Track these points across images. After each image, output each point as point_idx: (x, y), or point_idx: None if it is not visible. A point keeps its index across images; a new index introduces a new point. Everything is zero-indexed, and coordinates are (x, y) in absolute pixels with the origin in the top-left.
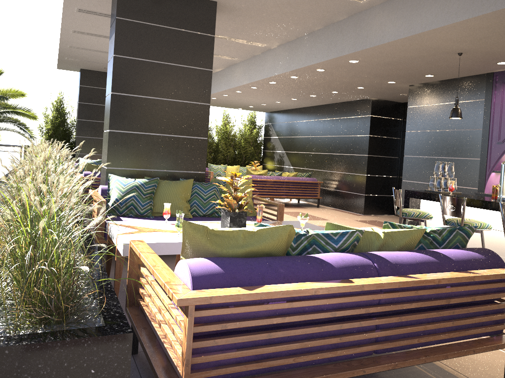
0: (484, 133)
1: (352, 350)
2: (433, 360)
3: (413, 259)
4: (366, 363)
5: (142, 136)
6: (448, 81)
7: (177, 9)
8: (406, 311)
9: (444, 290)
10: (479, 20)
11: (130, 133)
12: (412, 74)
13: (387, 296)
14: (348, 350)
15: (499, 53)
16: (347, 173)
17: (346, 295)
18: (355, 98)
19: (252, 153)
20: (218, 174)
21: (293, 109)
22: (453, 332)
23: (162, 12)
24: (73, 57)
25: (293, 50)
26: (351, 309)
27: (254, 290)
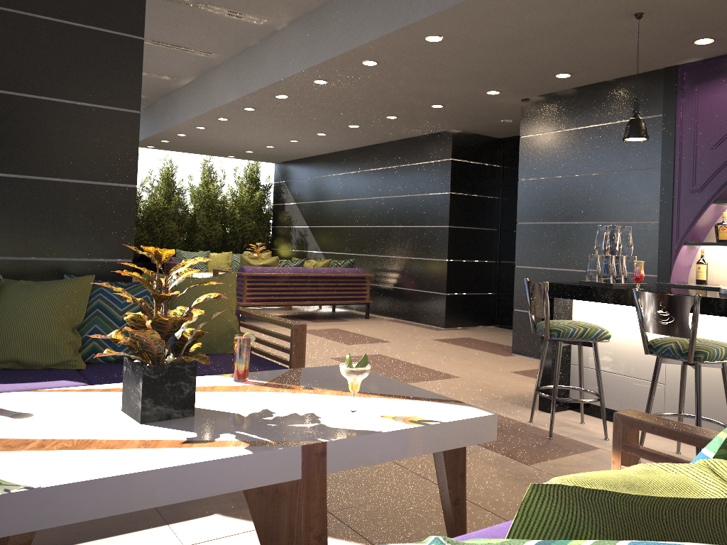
0: (664, 174)
1: None
2: None
3: None
4: None
5: None
6: (593, 88)
7: None
8: None
9: None
10: None
11: None
12: (534, 72)
13: None
14: None
15: (710, 15)
16: (414, 258)
17: None
18: (425, 131)
19: (254, 231)
20: (194, 268)
21: (320, 156)
22: None
23: None
24: None
25: (318, 27)
26: None
27: None
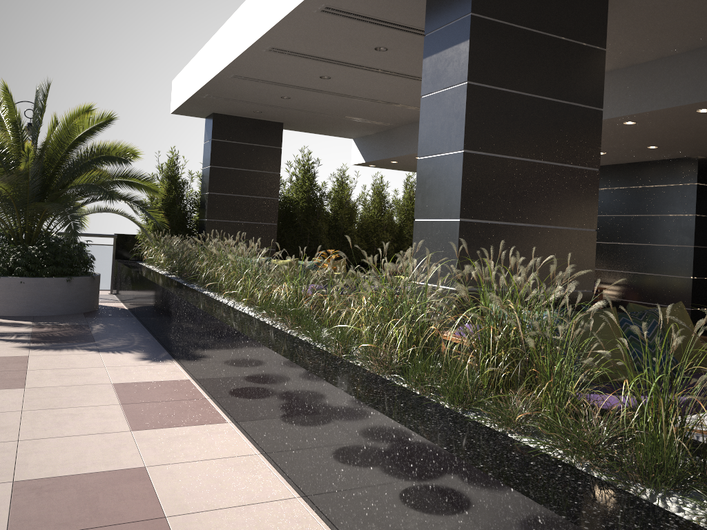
0: None
1: None
2: None
3: None
4: None
5: (507, 229)
6: None
7: (555, 1)
8: None
9: None
10: None
11: (490, 223)
12: None
13: None
14: None
15: None
16: (649, 274)
17: None
18: (667, 157)
19: None
20: None
21: None
22: None
23: (534, 5)
24: (219, 94)
25: (649, 78)
26: None
27: None
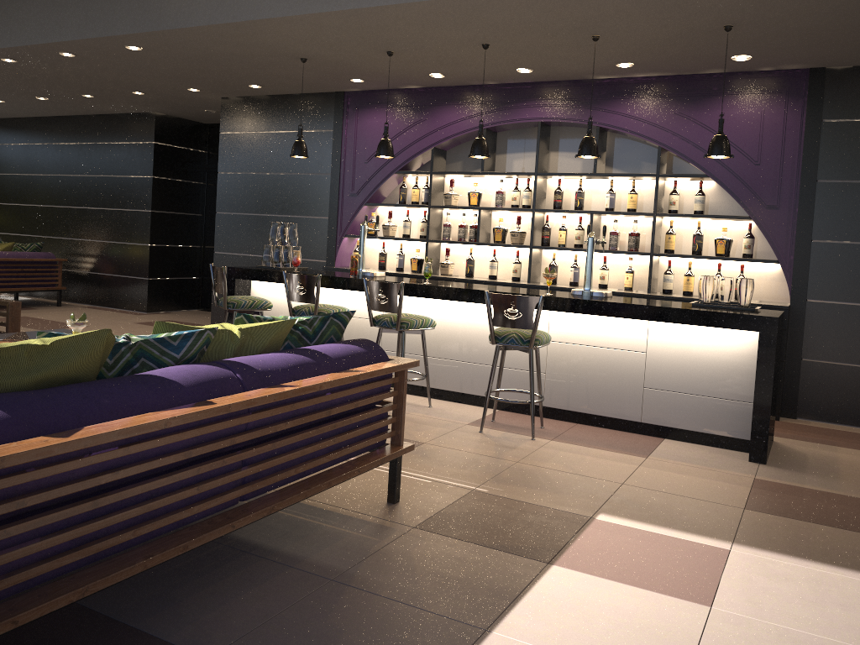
0: (333, 180)
1: (215, 502)
2: (315, 491)
3: (285, 362)
4: (234, 516)
5: None
6: (282, 98)
7: None
8: (277, 436)
9: (325, 398)
10: (335, 18)
11: None
12: (229, 81)
13: (258, 416)
14: (209, 503)
15: (354, 67)
16: (114, 242)
17: (204, 423)
18: (126, 110)
19: None
20: None
21: None
22: (335, 453)
23: None
24: None
25: (8, 8)
26: (212, 443)
27: (71, 436)
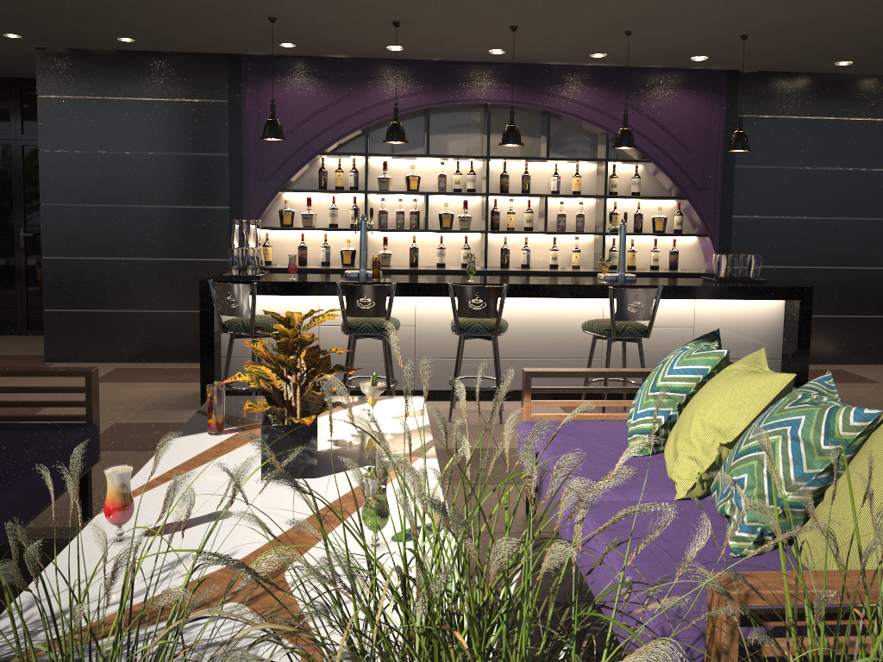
0: (233, 161)
1: None
2: None
3: None
4: None
5: None
6: (144, 56)
7: None
8: None
9: None
10: None
11: None
12: (98, 31)
13: None
14: None
15: (317, 32)
16: None
17: None
18: None
19: None
20: None
21: None
22: None
23: None
24: None
25: None
26: None
27: None
